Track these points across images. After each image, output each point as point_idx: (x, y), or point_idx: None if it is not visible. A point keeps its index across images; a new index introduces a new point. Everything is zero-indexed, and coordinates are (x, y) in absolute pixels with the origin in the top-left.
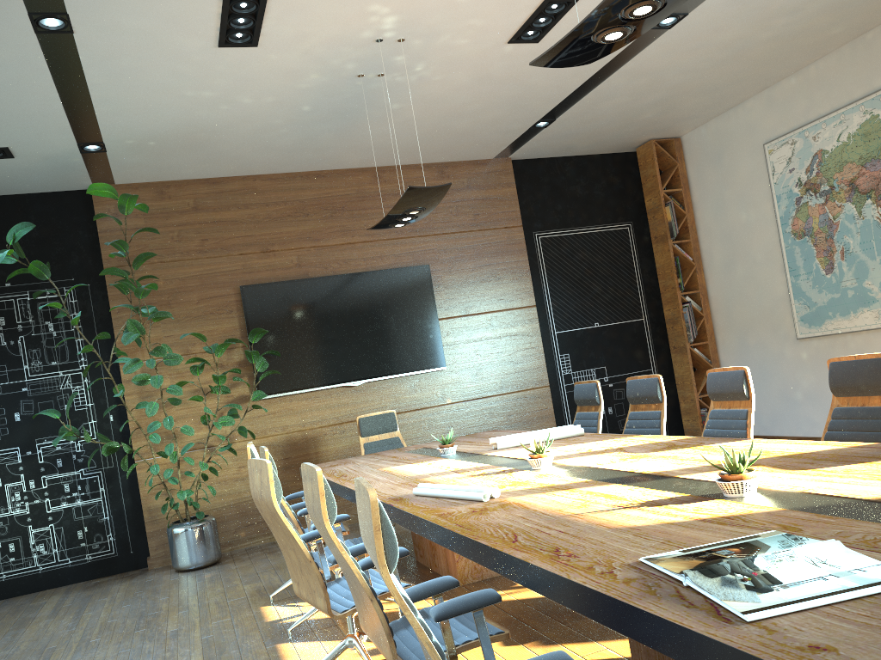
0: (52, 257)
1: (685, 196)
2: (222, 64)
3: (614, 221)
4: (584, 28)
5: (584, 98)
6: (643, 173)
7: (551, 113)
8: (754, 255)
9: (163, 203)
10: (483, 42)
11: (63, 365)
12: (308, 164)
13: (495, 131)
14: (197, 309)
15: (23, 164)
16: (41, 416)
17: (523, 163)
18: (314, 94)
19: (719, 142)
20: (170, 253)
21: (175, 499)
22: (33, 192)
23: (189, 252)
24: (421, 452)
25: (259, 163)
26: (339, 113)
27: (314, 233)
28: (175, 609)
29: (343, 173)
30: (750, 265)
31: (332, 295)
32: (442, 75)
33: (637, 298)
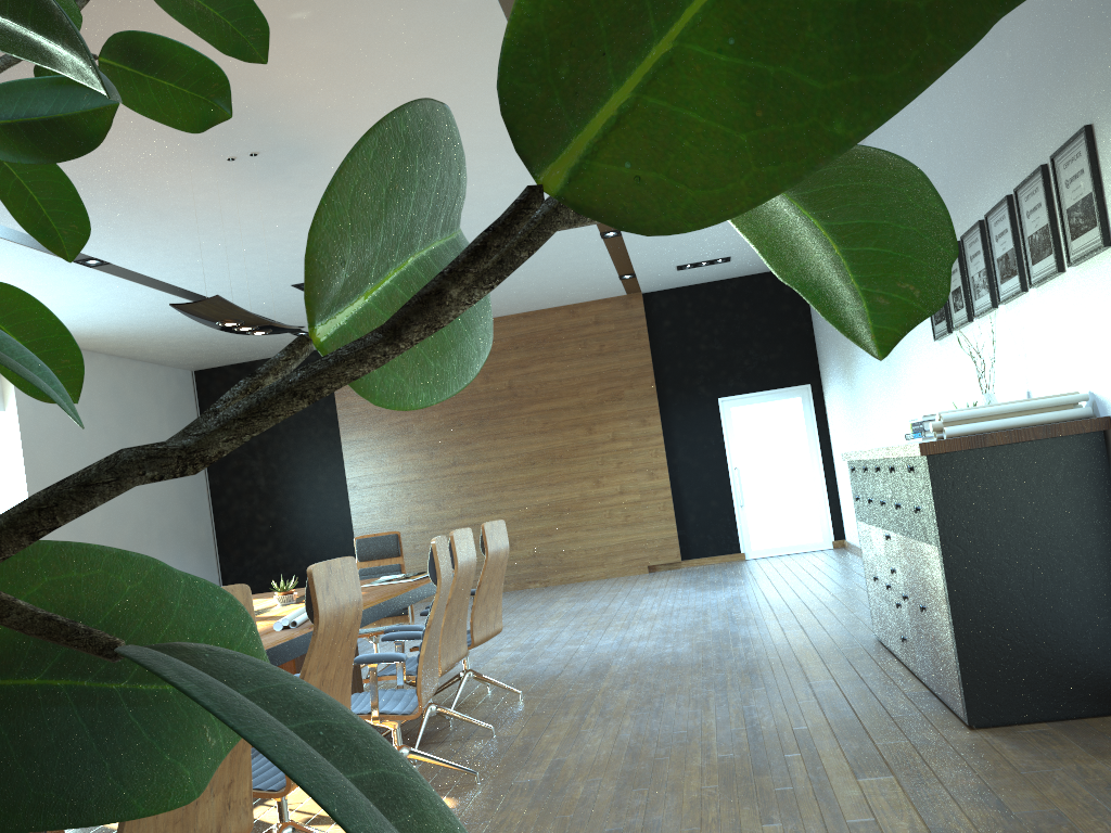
0: None
1: None
2: None
3: None
4: (253, 318)
5: None
6: None
7: None
8: None
9: None
10: None
11: None
12: None
13: None
14: None
15: None
16: None
17: None
18: None
19: None
20: None
21: None
22: None
23: None
24: None
25: None
26: None
27: None
28: None
29: None
30: None
31: None
32: None
33: None
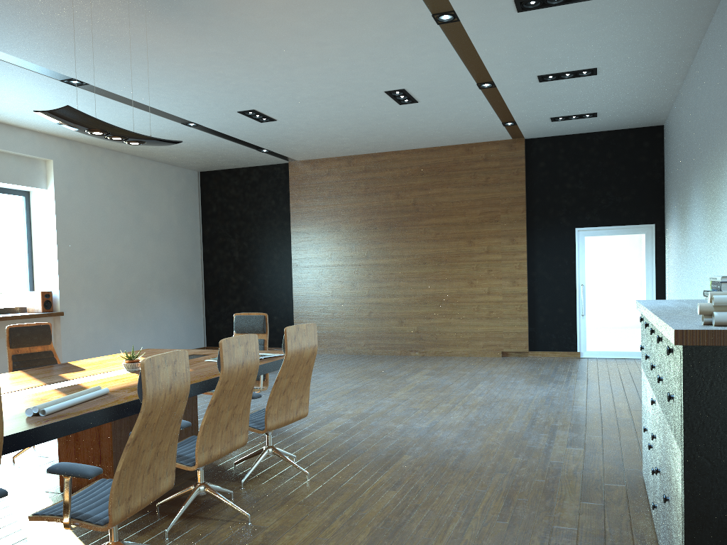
0: None
1: None
2: None
3: None
4: (115, 129)
5: None
6: None
7: None
8: None
9: None
10: None
11: None
12: None
13: None
14: None
15: None
16: None
17: None
18: None
19: None
20: None
21: None
22: None
23: None
24: None
25: None
26: None
27: None
28: None
29: None
30: None
31: None
32: None
33: None
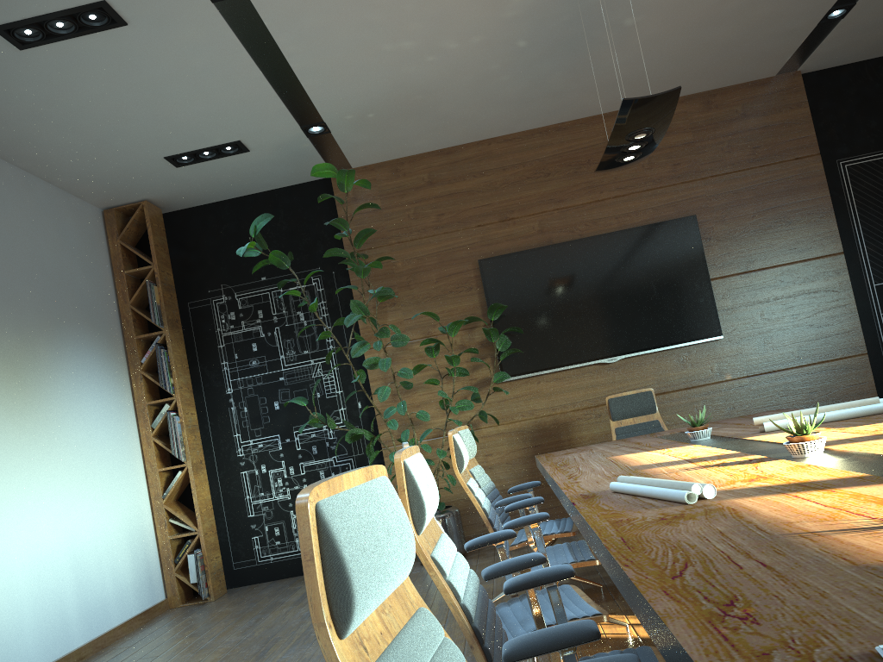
0: (300, 248)
1: None
2: (410, 2)
3: None
4: None
5: None
6: None
7: None
8: None
9: (398, 181)
10: None
11: (313, 354)
12: (545, 117)
13: (771, 36)
14: (436, 289)
15: (260, 157)
16: (297, 404)
17: (818, 75)
18: (526, 24)
19: None
20: (407, 233)
21: None
22: (281, 186)
23: (426, 229)
24: (672, 437)
25: (490, 123)
26: (562, 44)
27: (557, 194)
28: None
29: (587, 121)
30: None
31: (579, 261)
32: None
33: None
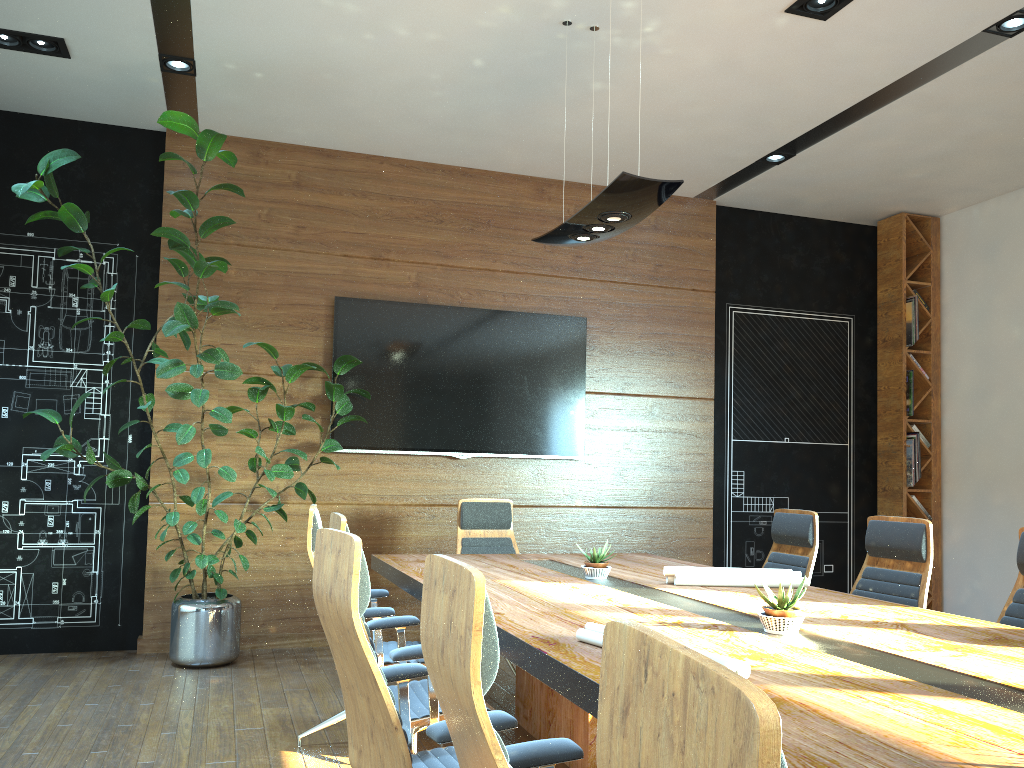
0: (97, 210)
1: (933, 294)
2: None
3: (832, 310)
4: None
5: (846, 128)
6: (883, 254)
7: (793, 144)
8: (1023, 386)
9: (256, 168)
10: (751, 2)
11: (80, 356)
12: (456, 155)
13: (712, 157)
14: (273, 316)
15: (82, 72)
16: (37, 418)
17: (729, 212)
18: (495, 42)
19: (997, 229)
20: (253, 236)
21: (193, 565)
22: (90, 120)
23: (278, 239)
24: (549, 566)
25: (393, 139)
26: (519, 82)
27: (445, 247)
28: (157, 726)
29: (498, 177)
30: (1014, 398)
31: (453, 332)
32: (676, 47)
33: (845, 416)
